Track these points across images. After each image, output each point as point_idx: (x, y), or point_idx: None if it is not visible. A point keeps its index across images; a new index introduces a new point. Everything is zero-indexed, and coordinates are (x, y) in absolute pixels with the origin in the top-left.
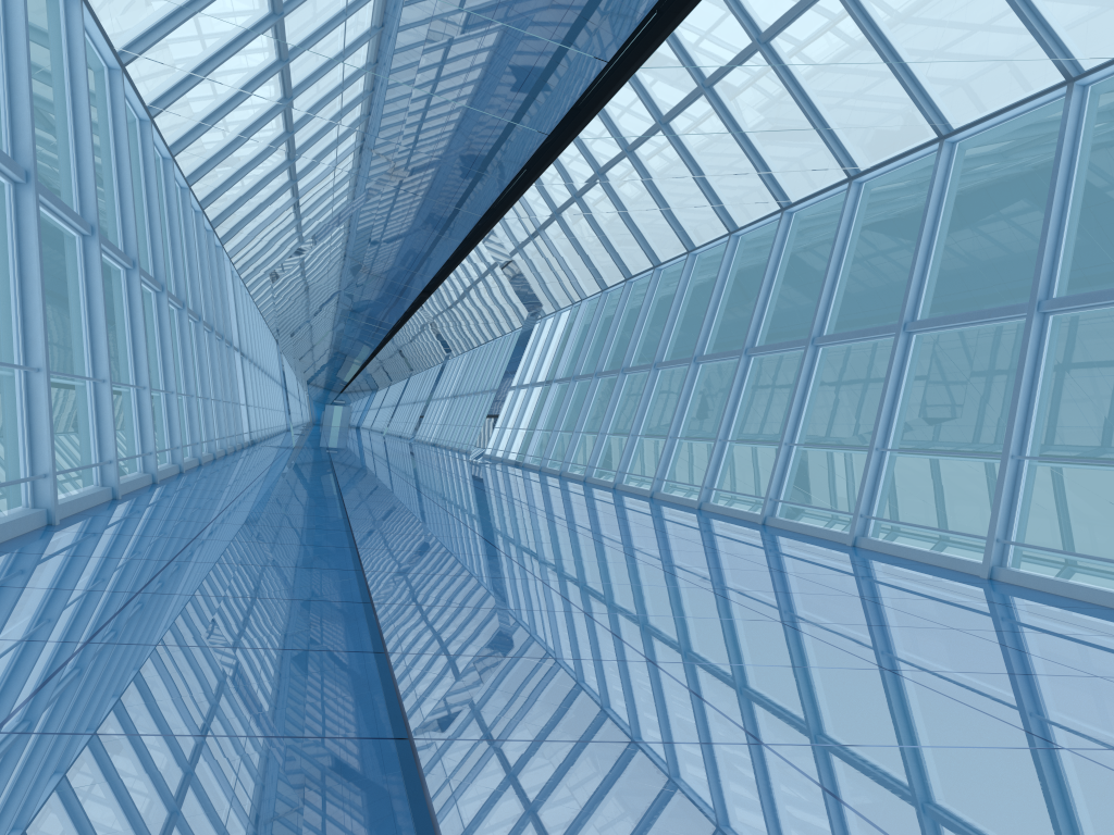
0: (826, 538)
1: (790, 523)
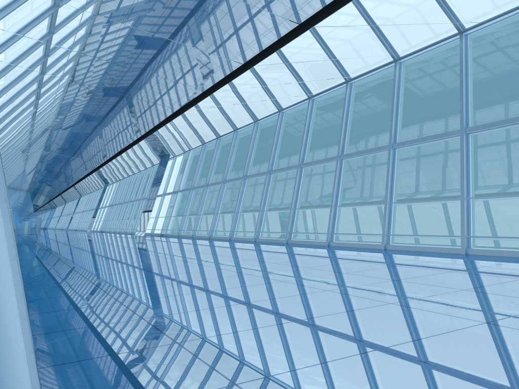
0: (367, 247)
1: (344, 243)
